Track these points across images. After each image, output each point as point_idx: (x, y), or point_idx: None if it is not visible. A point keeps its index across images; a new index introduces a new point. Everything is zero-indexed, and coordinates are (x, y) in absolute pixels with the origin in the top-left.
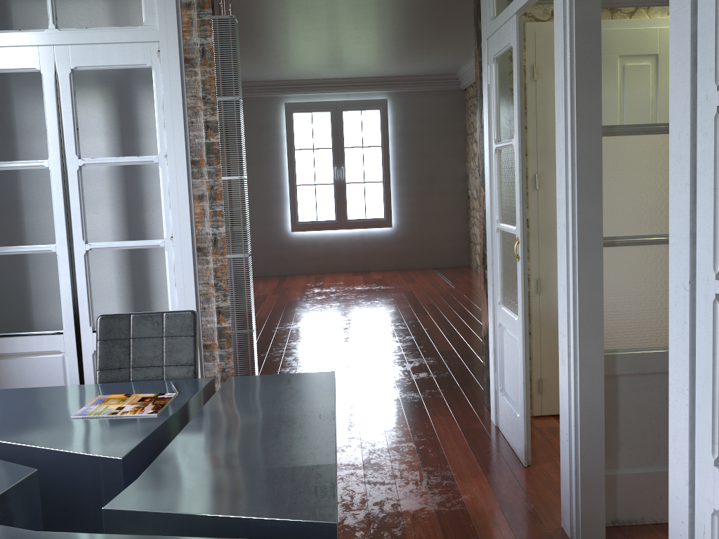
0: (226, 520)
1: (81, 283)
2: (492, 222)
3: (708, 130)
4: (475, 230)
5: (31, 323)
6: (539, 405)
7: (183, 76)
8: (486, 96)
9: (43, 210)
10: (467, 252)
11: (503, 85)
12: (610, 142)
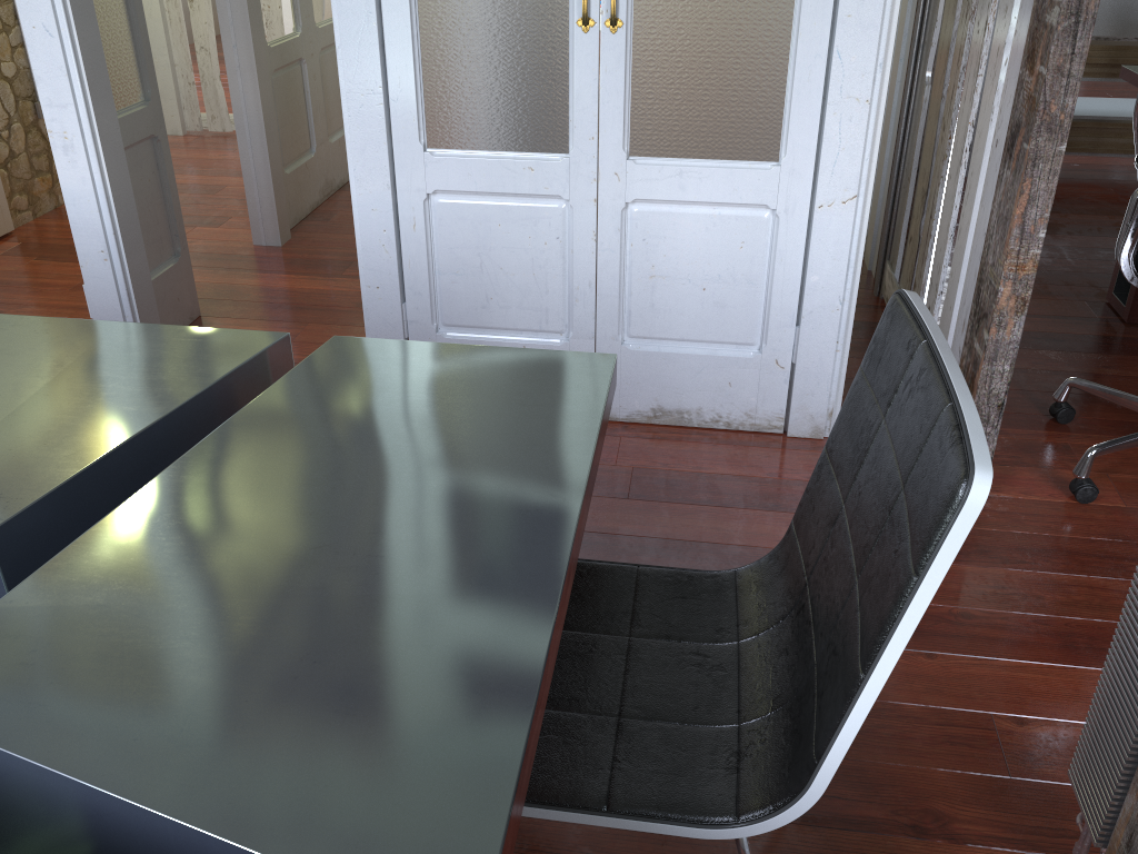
0: (180, 413)
1: None
2: None
3: None
4: None
5: None
6: None
7: None
8: None
9: None
10: None
11: None
12: None
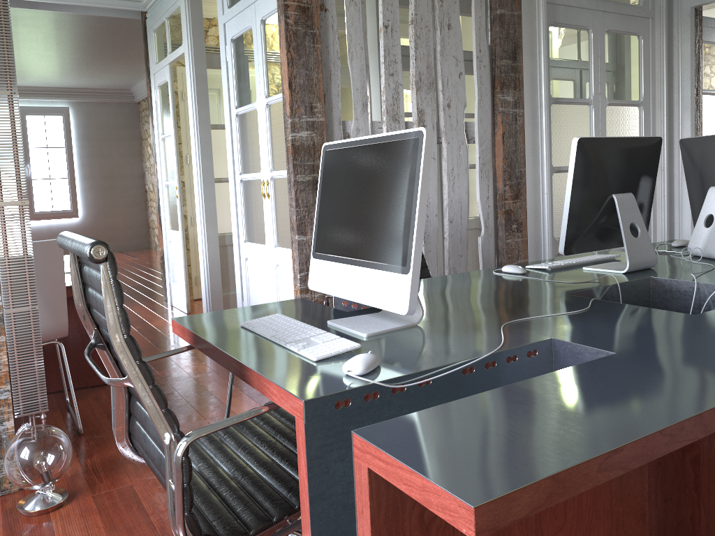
0: None
1: None
2: (162, 182)
3: (234, 123)
4: (153, 217)
5: None
6: (197, 292)
7: None
8: (155, 108)
9: None
10: (148, 236)
11: (164, 102)
12: (216, 132)
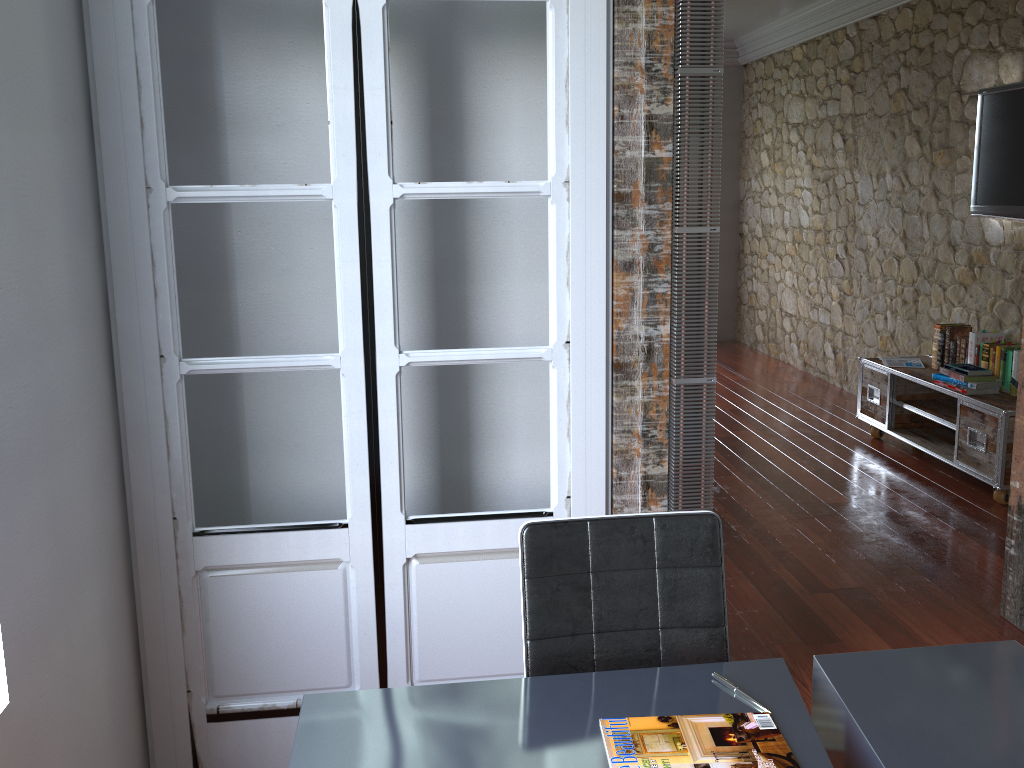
0: None
1: (387, 429)
2: None
3: None
4: (756, 287)
5: (245, 493)
6: None
7: (609, 23)
8: None
9: (273, 277)
10: (734, 319)
11: None
12: None
